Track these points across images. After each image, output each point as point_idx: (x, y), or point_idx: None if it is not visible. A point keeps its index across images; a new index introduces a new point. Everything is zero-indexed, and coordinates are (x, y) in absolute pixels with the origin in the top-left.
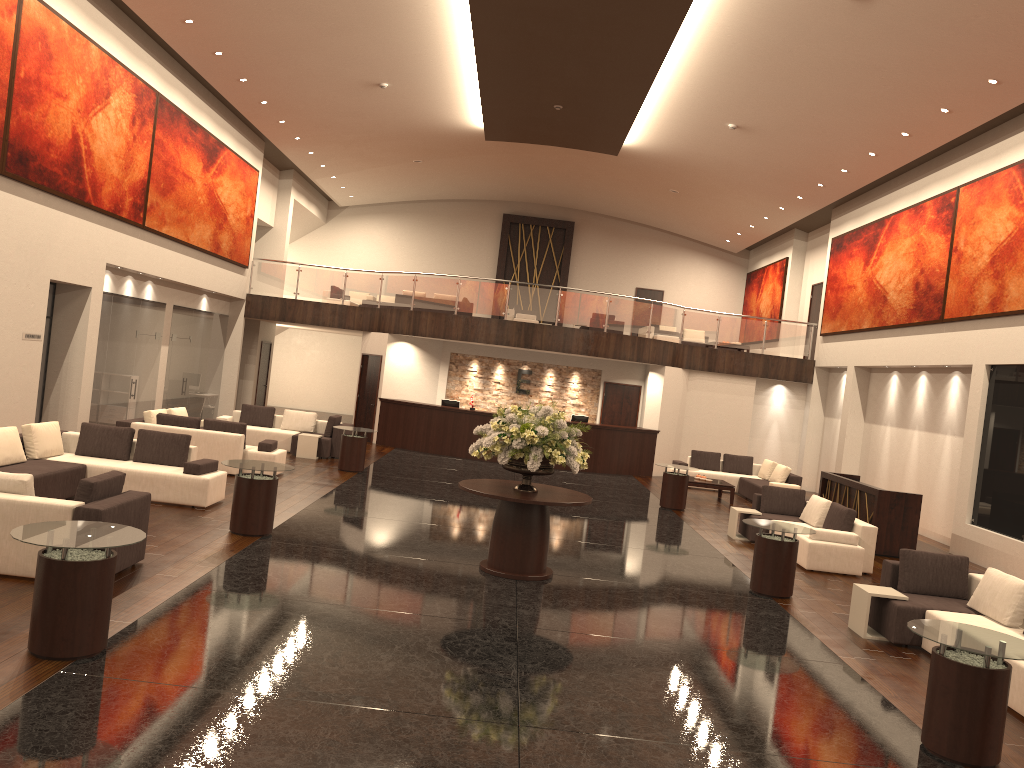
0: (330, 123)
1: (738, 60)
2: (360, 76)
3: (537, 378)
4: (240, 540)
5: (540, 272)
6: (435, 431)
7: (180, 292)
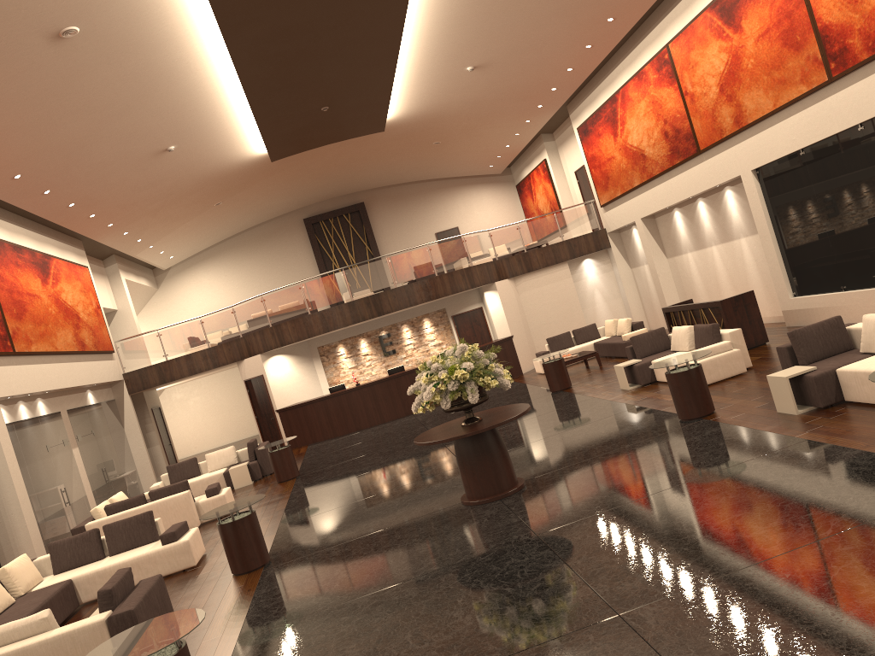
0: (134, 200)
1: (461, 10)
2: (148, 148)
3: (396, 337)
4: (249, 578)
5: (354, 253)
6: (335, 416)
7: (67, 396)
